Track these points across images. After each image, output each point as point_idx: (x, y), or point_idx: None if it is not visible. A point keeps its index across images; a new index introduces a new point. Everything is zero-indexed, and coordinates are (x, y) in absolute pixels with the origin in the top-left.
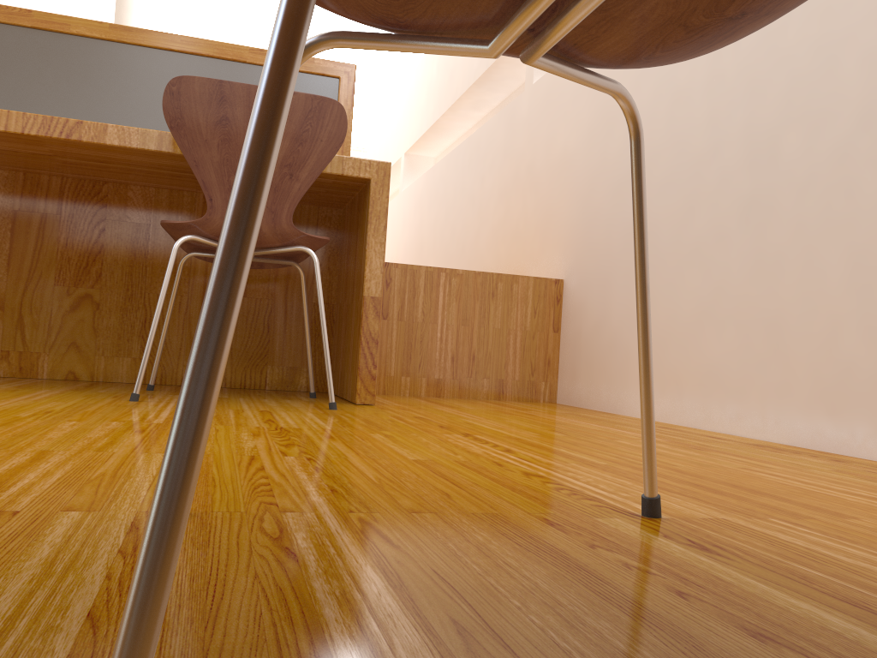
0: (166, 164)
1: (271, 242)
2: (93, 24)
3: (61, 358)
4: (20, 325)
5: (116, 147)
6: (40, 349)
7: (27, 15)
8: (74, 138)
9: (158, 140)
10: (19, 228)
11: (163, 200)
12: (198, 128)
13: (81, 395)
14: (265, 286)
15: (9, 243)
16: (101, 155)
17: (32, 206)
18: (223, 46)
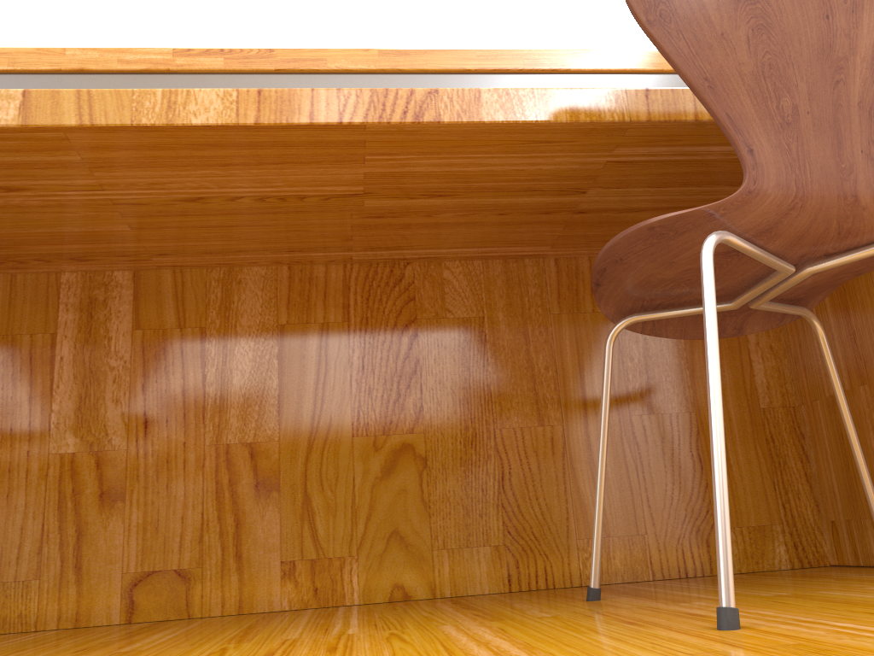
0: (554, 173)
1: (870, 230)
2: (356, 53)
3: (378, 563)
4: (306, 512)
5: (498, 128)
6: (343, 550)
7: (269, 56)
8: (428, 119)
9: (568, 102)
10: (289, 351)
11: (496, 276)
12: (702, 15)
13: (556, 629)
14: (678, 391)
15: (278, 378)
16: (450, 169)
17: (305, 314)
18: (535, 54)
